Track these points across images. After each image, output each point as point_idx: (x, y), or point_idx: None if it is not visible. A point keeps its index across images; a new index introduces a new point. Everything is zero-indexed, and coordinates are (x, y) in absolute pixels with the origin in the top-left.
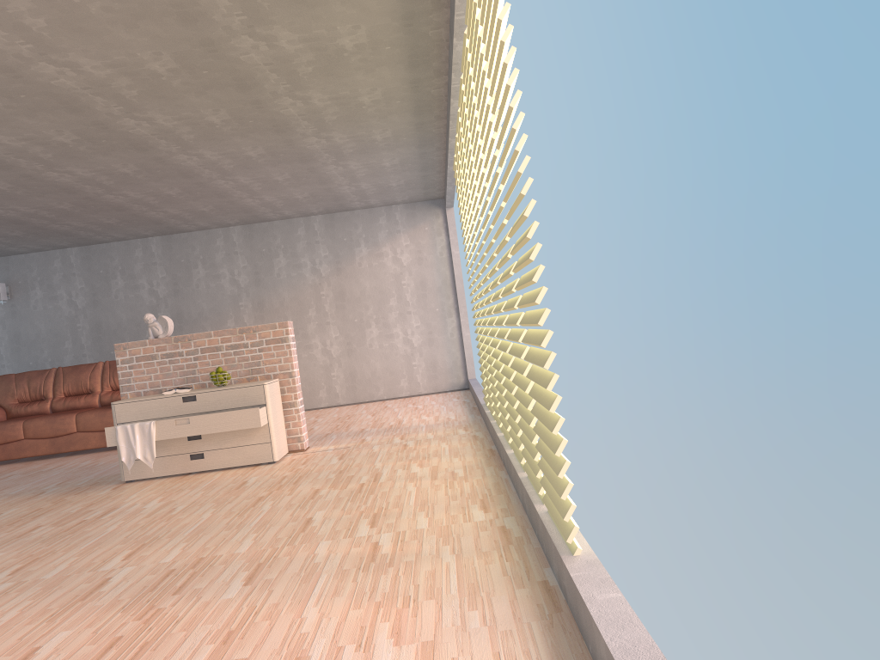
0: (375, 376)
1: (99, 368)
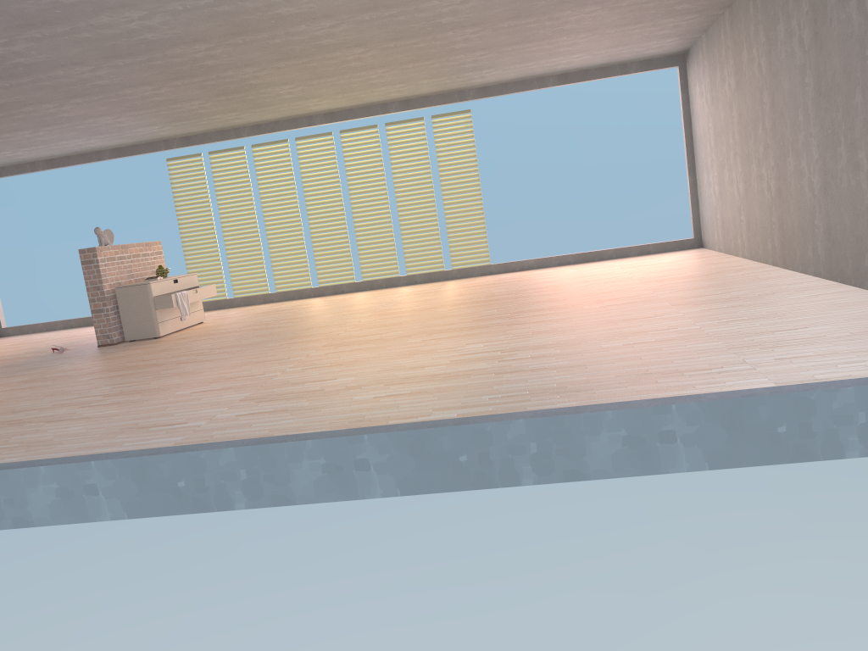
0: None
1: None
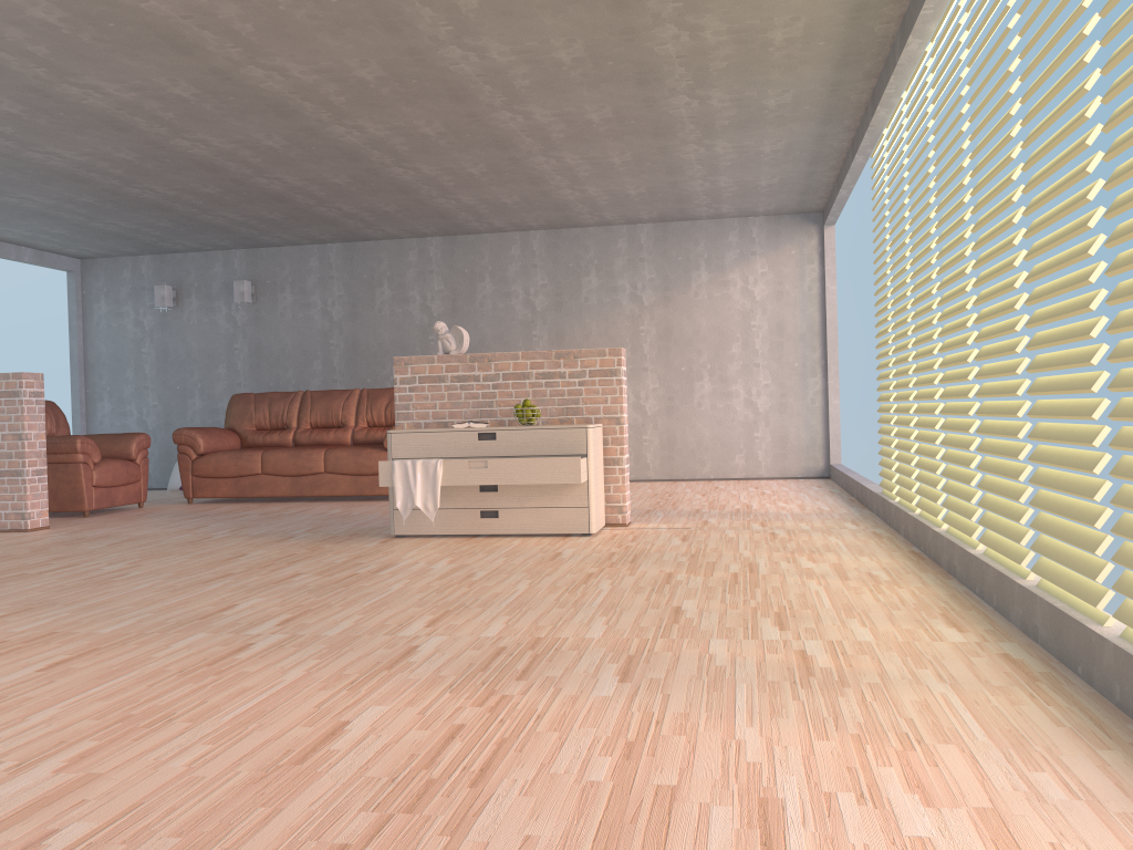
0: (701, 447)
1: (354, 396)
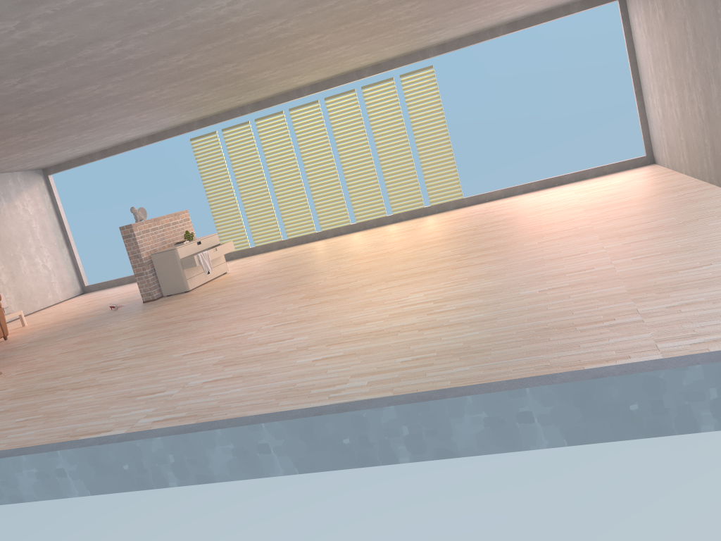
0: (33, 294)
1: None
